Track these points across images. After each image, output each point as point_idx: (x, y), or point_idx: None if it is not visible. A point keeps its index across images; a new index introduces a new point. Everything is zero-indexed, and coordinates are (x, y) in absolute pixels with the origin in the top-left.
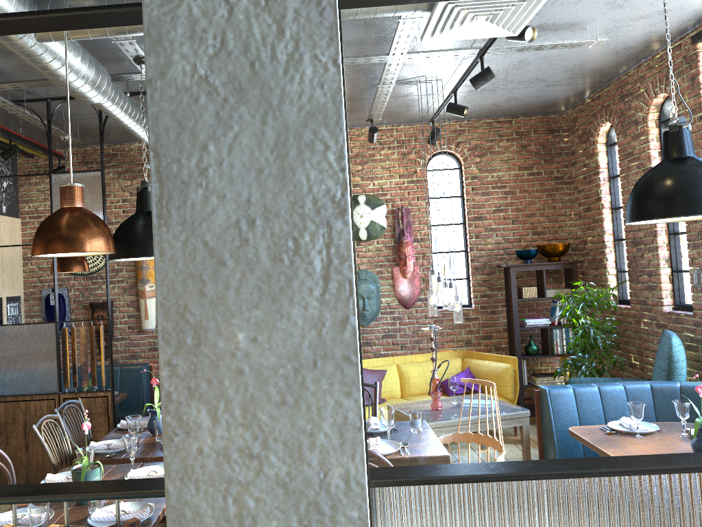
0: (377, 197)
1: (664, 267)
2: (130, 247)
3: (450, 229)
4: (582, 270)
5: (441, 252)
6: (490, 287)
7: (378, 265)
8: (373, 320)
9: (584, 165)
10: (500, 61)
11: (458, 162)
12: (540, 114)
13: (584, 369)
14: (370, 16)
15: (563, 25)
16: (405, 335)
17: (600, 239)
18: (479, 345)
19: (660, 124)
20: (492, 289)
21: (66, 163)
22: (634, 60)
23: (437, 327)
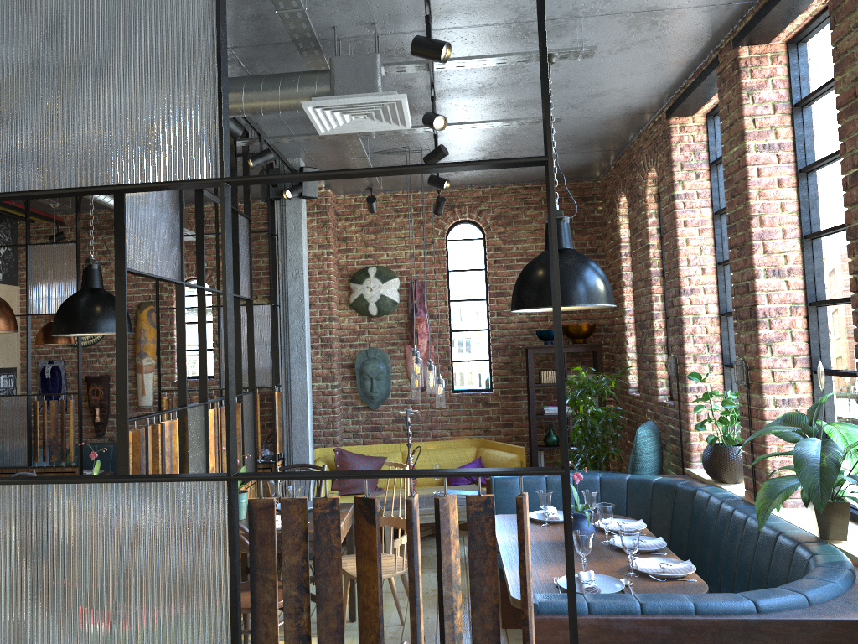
0: (389, 270)
1: (661, 354)
2: (68, 323)
3: (472, 305)
4: (612, 354)
5: (461, 331)
6: (512, 370)
7: (390, 343)
8: (383, 402)
9: (611, 237)
10: (480, 133)
11: (481, 232)
12: (572, 179)
13: (580, 462)
14: (257, 114)
15: (519, 102)
16: (417, 420)
17: (621, 320)
18: (498, 434)
19: (659, 199)
20: (514, 373)
21: (67, 229)
22: (631, 130)
23: (411, 411)
